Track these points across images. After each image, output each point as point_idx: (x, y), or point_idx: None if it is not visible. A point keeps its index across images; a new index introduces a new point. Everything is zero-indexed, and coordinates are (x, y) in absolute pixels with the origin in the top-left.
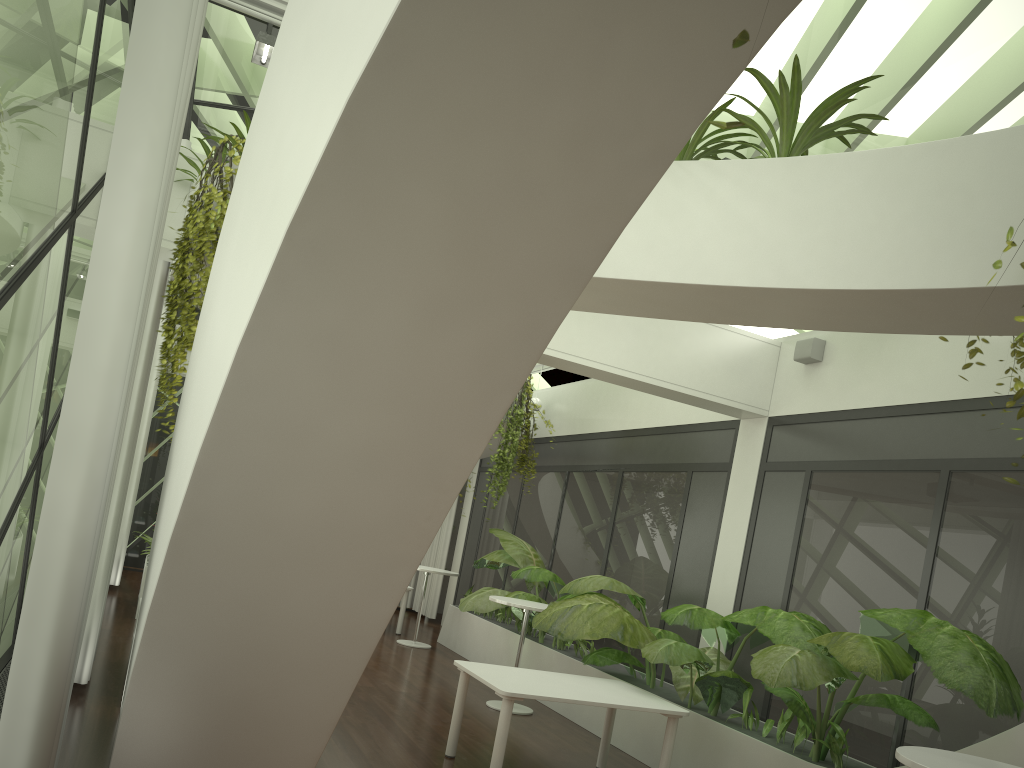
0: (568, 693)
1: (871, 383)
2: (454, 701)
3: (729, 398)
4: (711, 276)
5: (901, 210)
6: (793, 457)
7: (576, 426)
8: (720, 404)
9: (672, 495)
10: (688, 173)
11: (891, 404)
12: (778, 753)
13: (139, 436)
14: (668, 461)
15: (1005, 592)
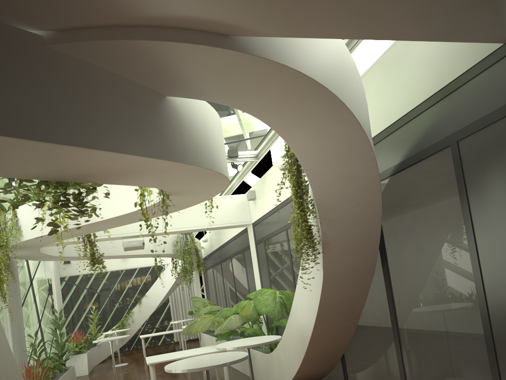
0: (178, 356)
1: (266, 202)
2: None
3: (232, 222)
4: (122, 211)
5: None
6: (260, 237)
7: (218, 244)
8: (230, 226)
9: (242, 262)
10: None
11: (271, 209)
12: (260, 353)
13: (55, 306)
14: (238, 249)
15: None
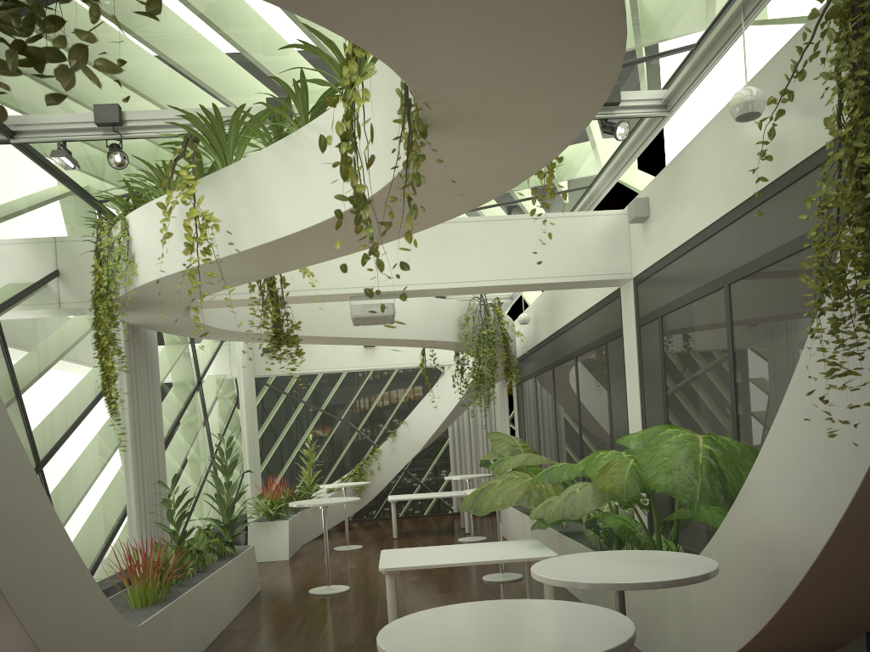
0: (447, 559)
1: (676, 224)
2: (454, 580)
3: (588, 274)
4: (326, 212)
5: (382, 115)
6: (651, 308)
7: (550, 328)
8: (582, 281)
9: (601, 367)
10: (303, 137)
11: (689, 238)
12: None
13: (243, 429)
14: (594, 339)
15: (776, 385)
